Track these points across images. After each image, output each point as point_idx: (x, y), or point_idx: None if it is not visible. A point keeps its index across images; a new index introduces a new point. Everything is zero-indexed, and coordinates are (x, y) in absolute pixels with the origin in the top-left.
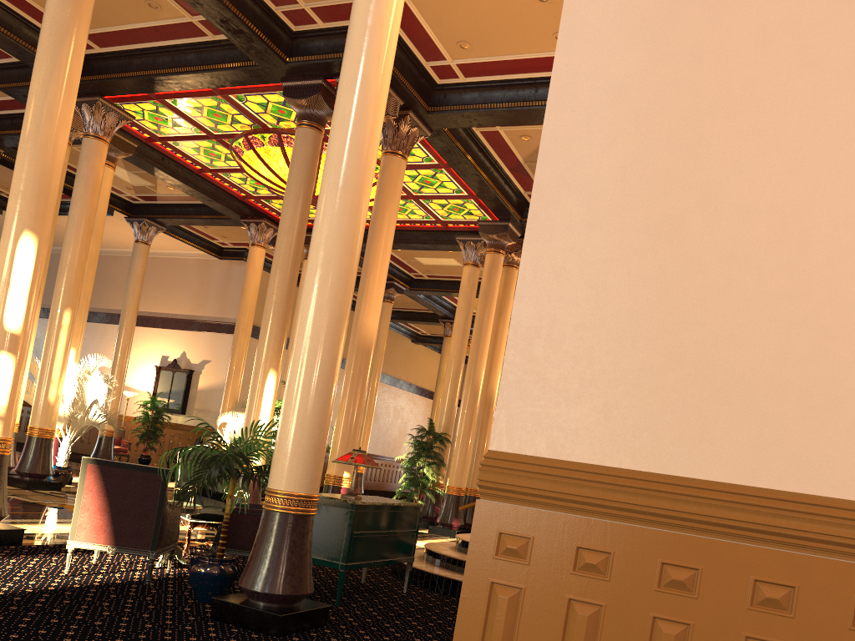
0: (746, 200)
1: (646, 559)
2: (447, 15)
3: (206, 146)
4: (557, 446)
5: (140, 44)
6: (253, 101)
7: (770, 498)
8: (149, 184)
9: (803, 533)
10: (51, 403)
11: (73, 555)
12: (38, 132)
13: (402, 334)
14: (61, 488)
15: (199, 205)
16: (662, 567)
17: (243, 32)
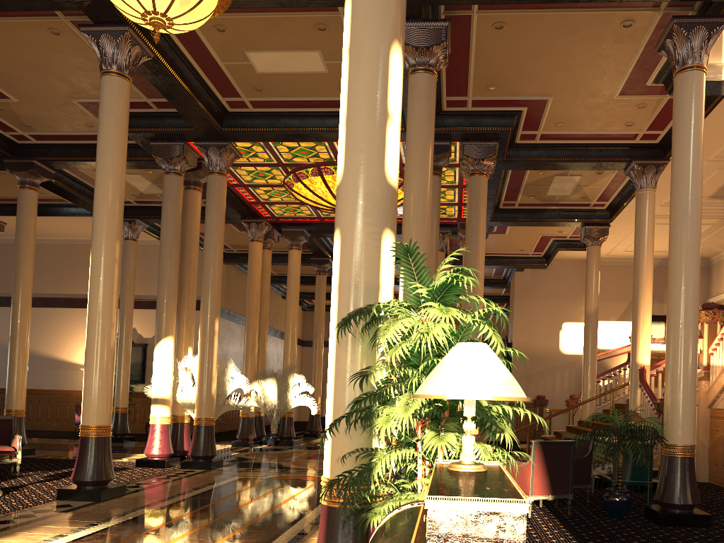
0: None
1: None
2: (567, 109)
3: (263, 170)
4: None
5: (296, 108)
6: None
7: None
8: (161, 193)
9: None
10: (213, 396)
11: None
12: (424, 218)
13: (280, 292)
14: (223, 464)
15: None
16: None
17: None
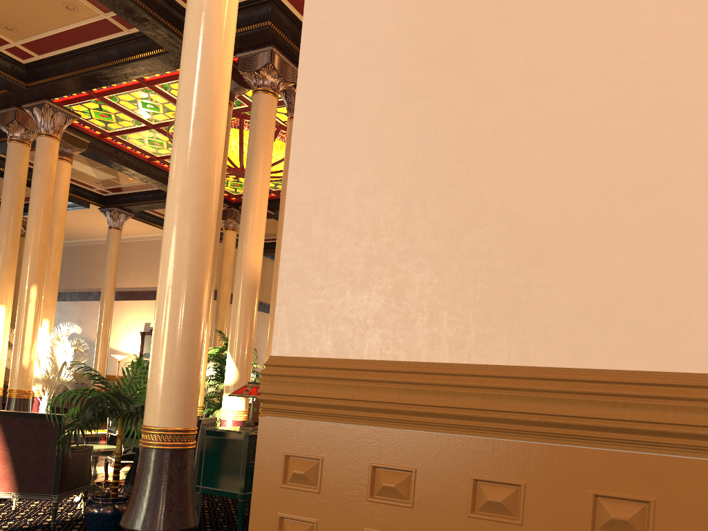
0: (546, 0)
1: (455, 476)
2: None
3: (149, 136)
4: (344, 342)
5: (70, 47)
6: (176, 88)
7: (606, 382)
8: (113, 177)
9: (655, 426)
10: (25, 367)
11: (1, 502)
12: None
13: None
14: None
15: (157, 191)
16: (476, 486)
17: (147, 20)
